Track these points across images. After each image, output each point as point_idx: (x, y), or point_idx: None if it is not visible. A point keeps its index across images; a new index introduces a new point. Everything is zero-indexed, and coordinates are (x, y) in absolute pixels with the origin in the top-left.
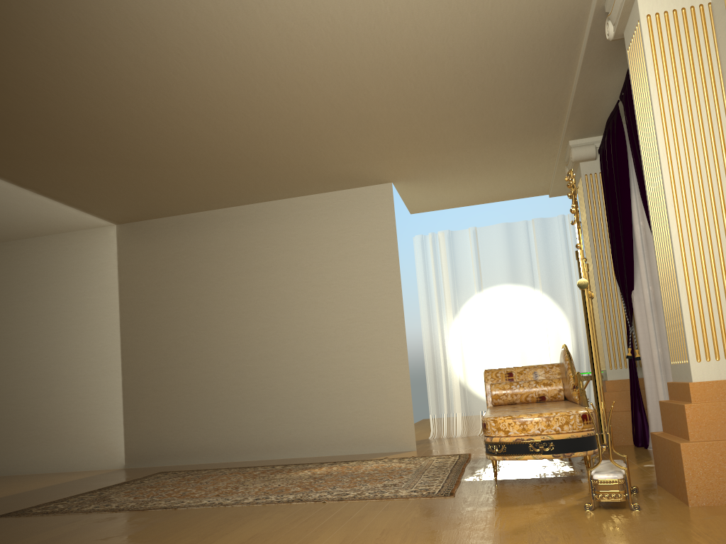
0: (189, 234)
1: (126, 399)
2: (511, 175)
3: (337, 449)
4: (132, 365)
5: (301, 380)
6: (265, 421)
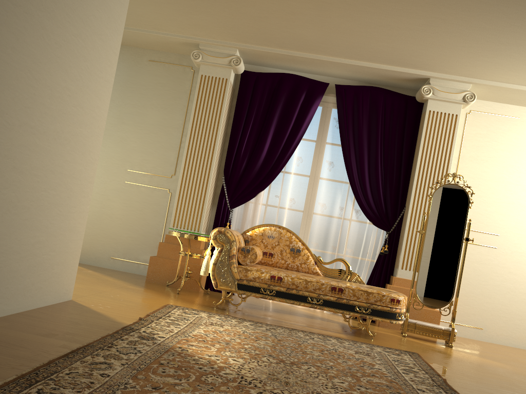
0: None
1: None
2: (149, 11)
3: (1, 306)
4: None
5: None
6: None
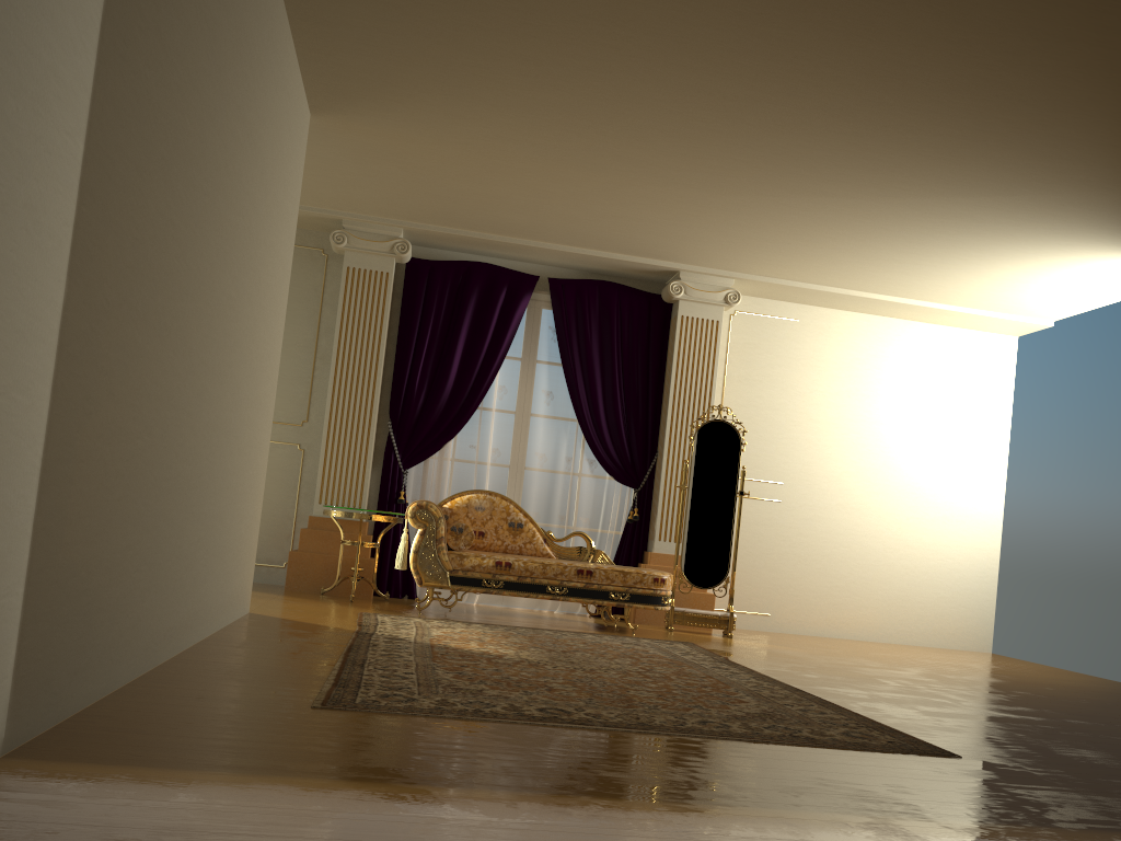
0: None
1: (58, 402)
2: None
3: (222, 616)
4: (94, 251)
5: (229, 453)
6: (196, 546)
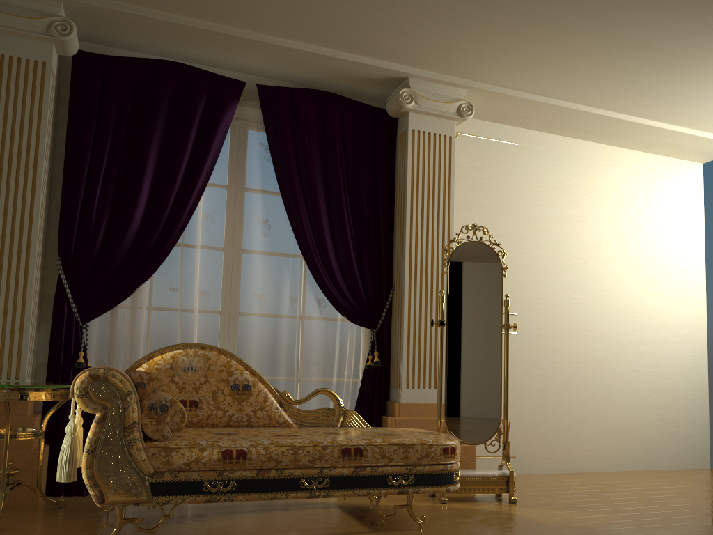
0: None
1: None
2: None
3: None
4: None
5: None
6: None
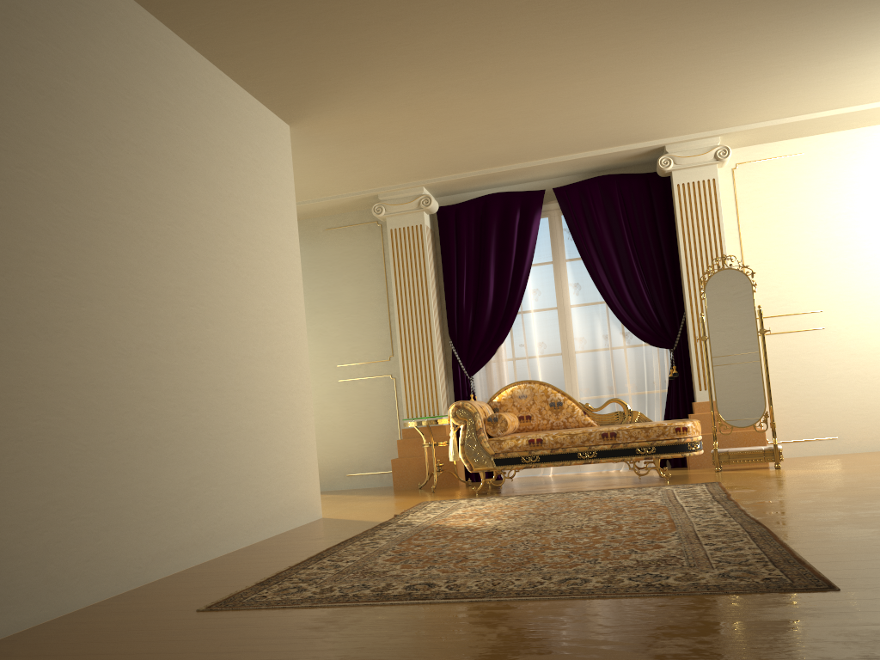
0: None
1: None
2: (312, 182)
3: (267, 527)
4: None
5: (228, 404)
6: (190, 483)
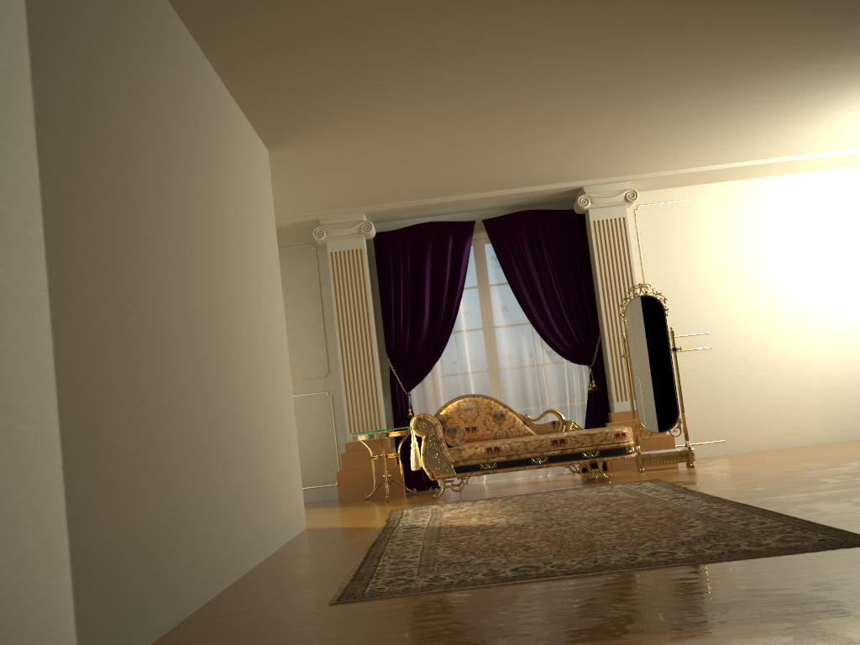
0: (139, 2)
1: (67, 422)
2: None
3: (279, 537)
4: (74, 303)
5: (253, 416)
6: (239, 492)
